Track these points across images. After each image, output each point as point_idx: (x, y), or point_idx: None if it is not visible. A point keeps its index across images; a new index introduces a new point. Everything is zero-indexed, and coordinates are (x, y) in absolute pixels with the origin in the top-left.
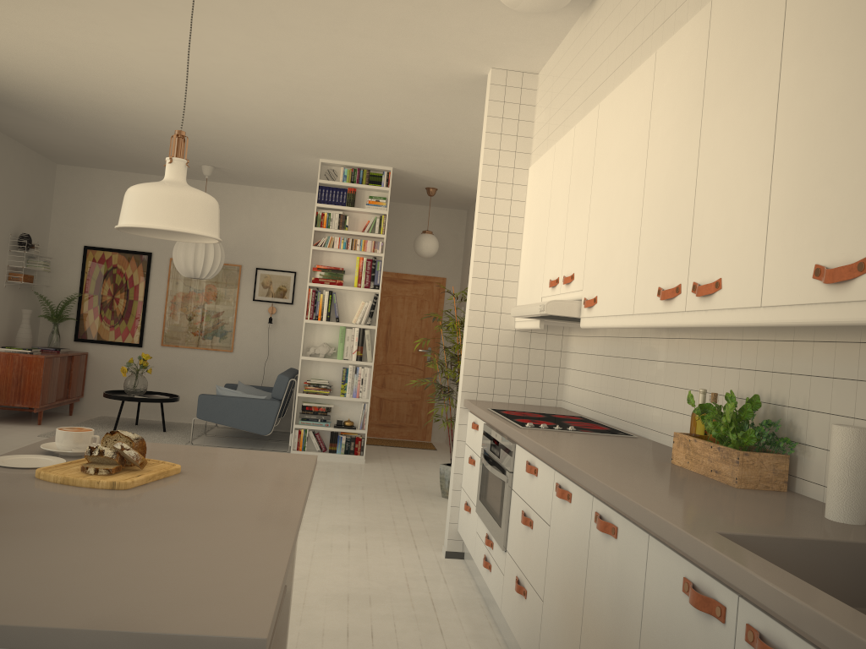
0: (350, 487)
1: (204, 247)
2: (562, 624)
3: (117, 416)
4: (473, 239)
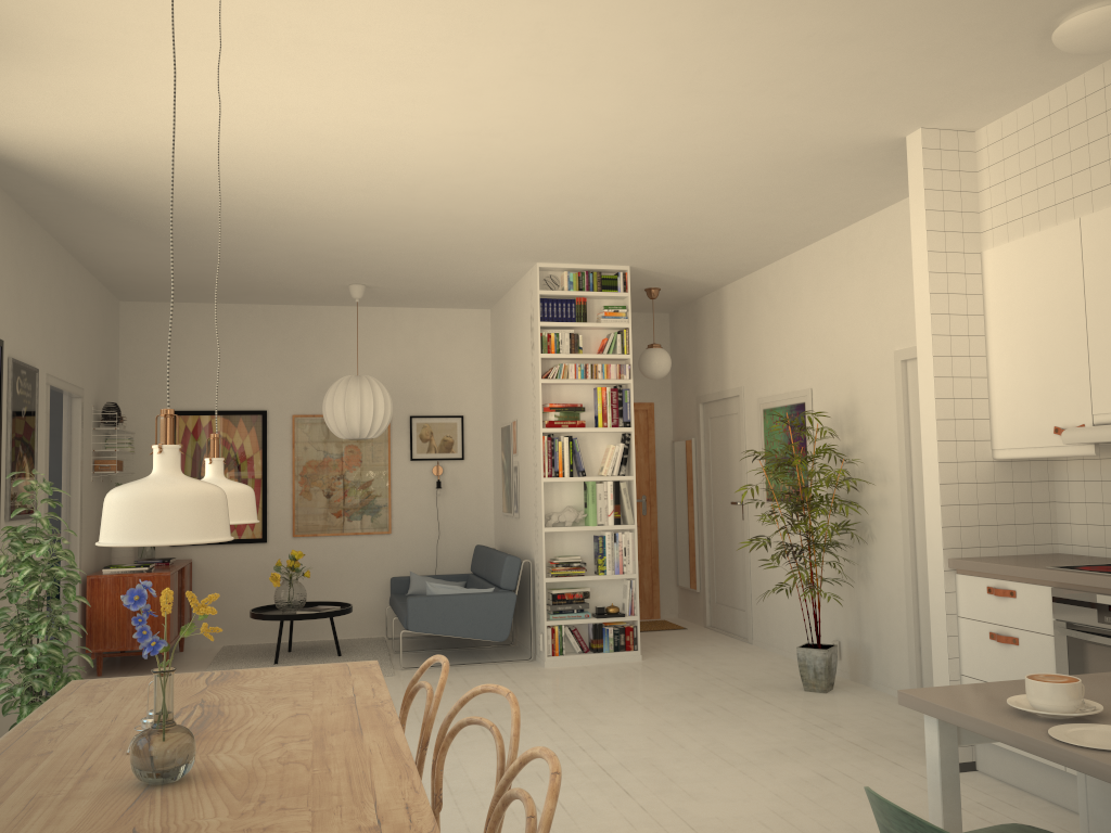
0: (682, 695)
1: (371, 395)
2: None
3: (241, 643)
4: (919, 349)
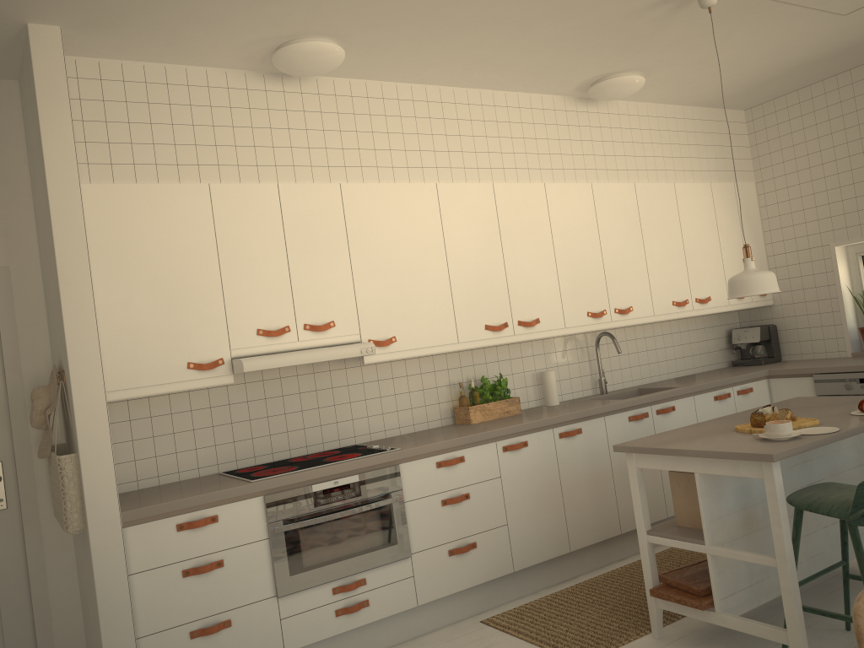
0: None
1: None
2: (540, 511)
3: None
4: (65, 276)
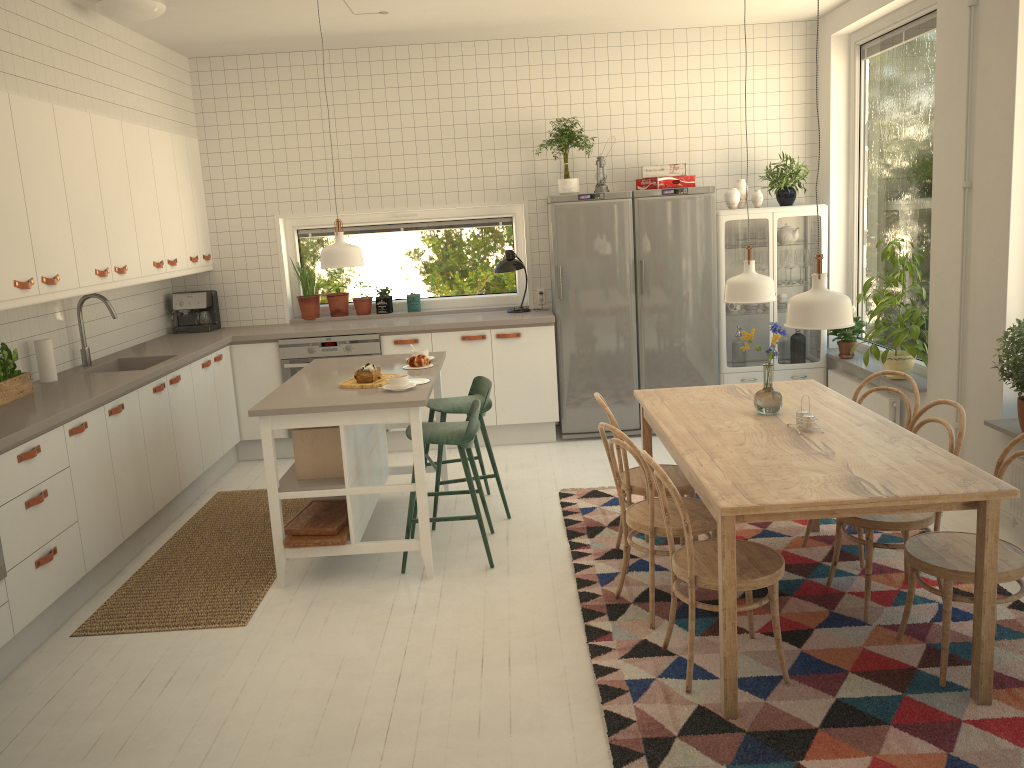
0: None
1: None
2: (101, 500)
3: None
4: None
